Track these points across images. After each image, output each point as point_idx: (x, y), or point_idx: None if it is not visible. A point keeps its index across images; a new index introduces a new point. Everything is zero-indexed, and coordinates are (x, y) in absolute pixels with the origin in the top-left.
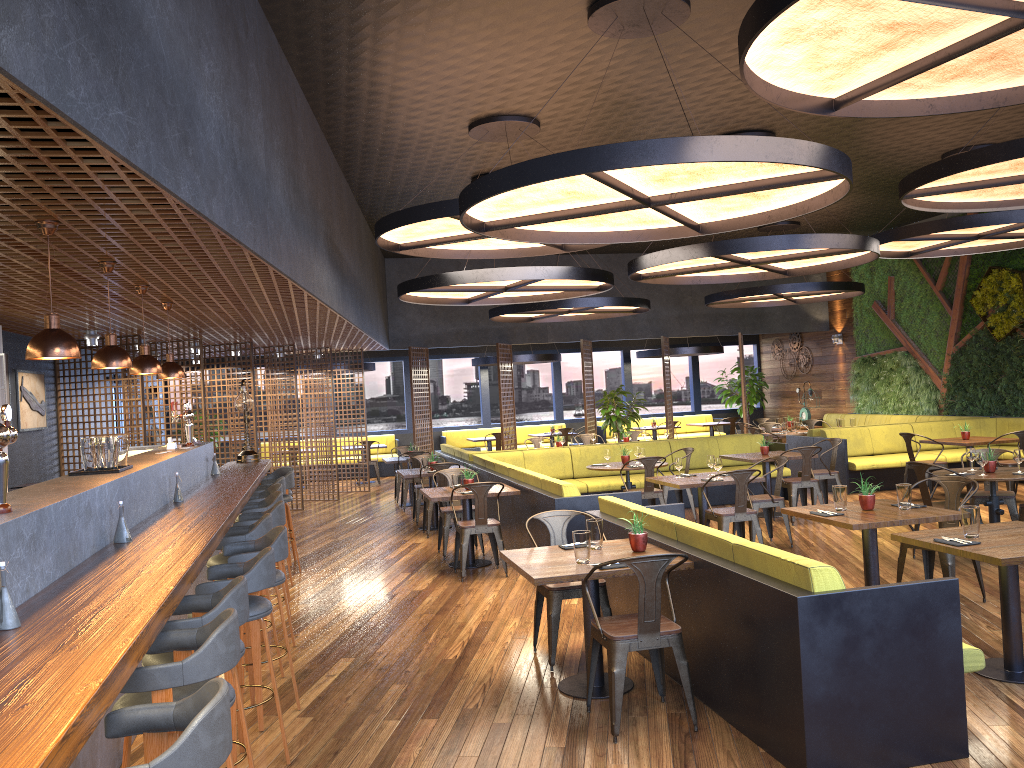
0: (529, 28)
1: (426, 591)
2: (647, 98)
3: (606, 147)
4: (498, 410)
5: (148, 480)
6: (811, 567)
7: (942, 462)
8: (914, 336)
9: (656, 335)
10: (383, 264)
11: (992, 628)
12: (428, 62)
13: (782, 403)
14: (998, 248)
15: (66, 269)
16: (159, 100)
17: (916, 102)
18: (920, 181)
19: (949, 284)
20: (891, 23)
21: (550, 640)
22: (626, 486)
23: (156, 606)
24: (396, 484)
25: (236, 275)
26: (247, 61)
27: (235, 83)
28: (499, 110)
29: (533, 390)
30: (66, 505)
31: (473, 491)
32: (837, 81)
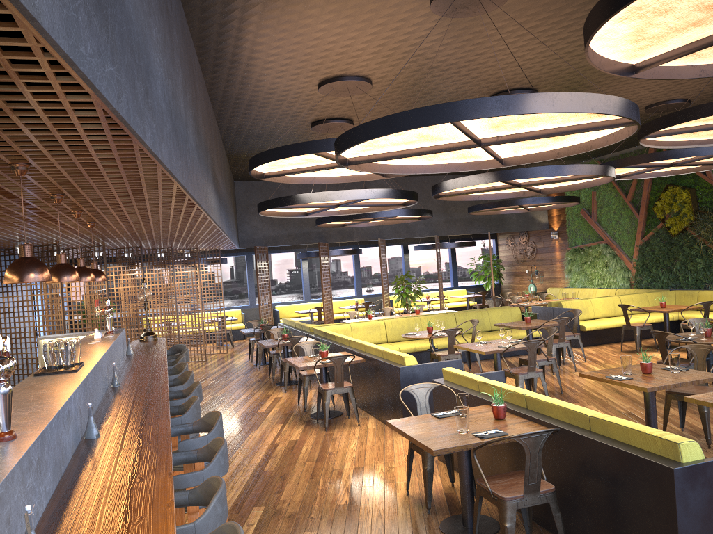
0: (383, 8)
1: (301, 440)
2: (455, 64)
3: (470, 101)
4: (312, 288)
5: (97, 374)
6: (680, 442)
7: (649, 324)
8: (611, 233)
9: (430, 234)
10: (234, 186)
11: None
12: (299, 34)
13: (514, 280)
14: (680, 172)
15: (20, 200)
16: (132, 59)
17: (691, 67)
18: (660, 126)
19: (636, 197)
20: (711, 4)
21: (427, 489)
22: (431, 349)
23: (172, 531)
24: (250, 349)
25: (157, 202)
26: (172, 30)
27: (168, 47)
28: (344, 72)
29: (337, 274)
30: (56, 420)
31: (333, 362)
32: (644, 51)
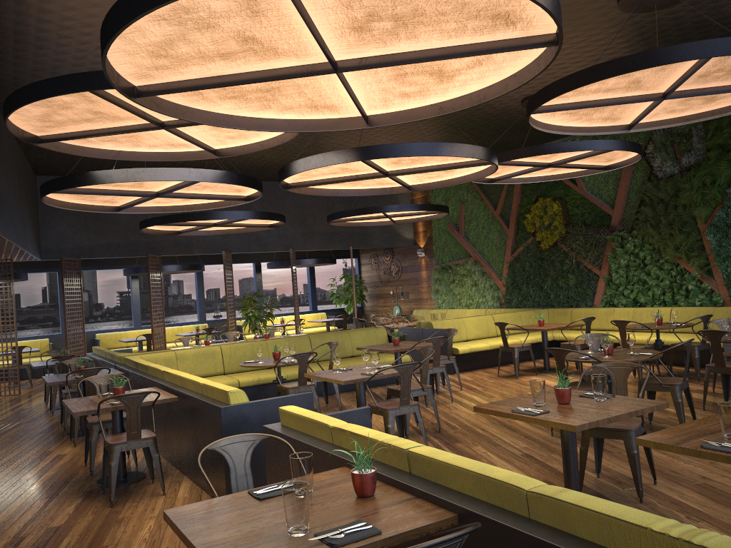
0: None
1: (65, 527)
2: None
3: None
4: (148, 314)
5: None
6: None
7: (528, 345)
8: (480, 249)
9: (285, 249)
10: (34, 180)
11: (694, 519)
12: None
13: (378, 302)
14: (555, 178)
15: None
16: None
17: None
18: (558, 91)
19: (506, 209)
20: None
21: None
22: (278, 380)
23: None
24: (46, 387)
25: None
26: None
27: None
28: None
29: (178, 297)
30: None
31: (124, 403)
32: None
